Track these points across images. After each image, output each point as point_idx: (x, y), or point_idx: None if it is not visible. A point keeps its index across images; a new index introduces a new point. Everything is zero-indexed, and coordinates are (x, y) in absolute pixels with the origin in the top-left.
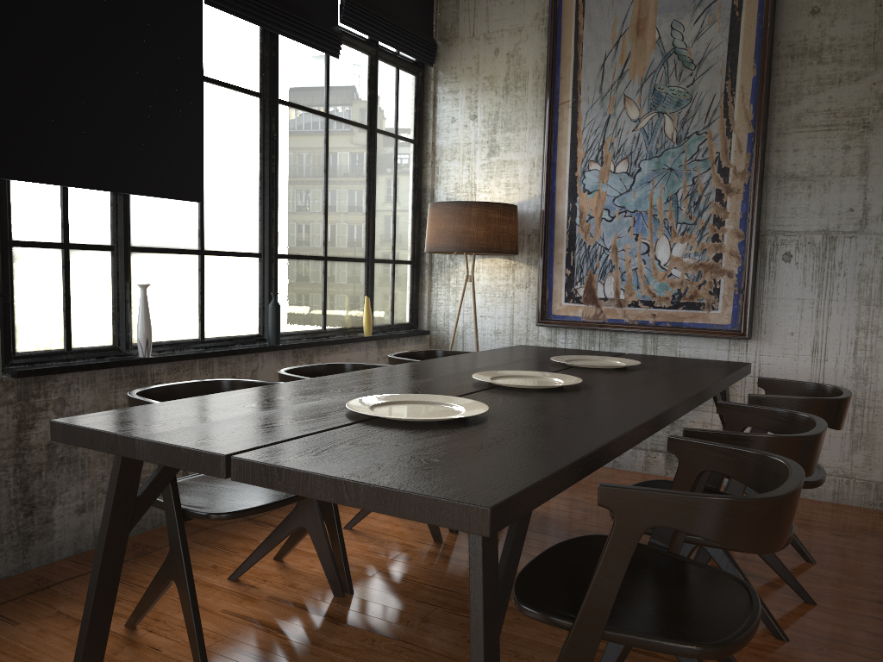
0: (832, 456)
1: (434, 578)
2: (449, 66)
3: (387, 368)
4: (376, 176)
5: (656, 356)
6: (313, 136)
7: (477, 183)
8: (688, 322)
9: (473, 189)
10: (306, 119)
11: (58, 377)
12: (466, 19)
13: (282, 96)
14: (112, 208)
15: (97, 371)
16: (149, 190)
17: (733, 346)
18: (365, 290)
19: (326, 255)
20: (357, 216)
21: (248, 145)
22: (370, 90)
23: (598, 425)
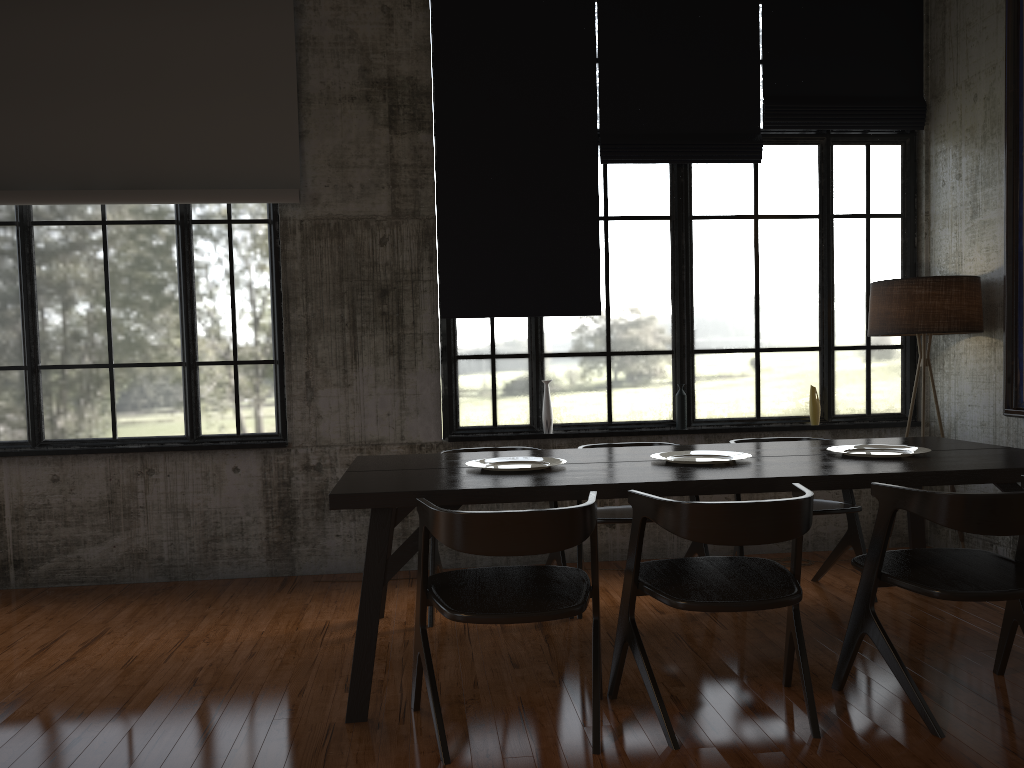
0: None
1: (649, 626)
2: (938, 125)
3: (658, 446)
4: (834, 262)
5: None
6: (737, 239)
7: (962, 251)
8: None
9: (959, 258)
10: (728, 226)
11: (479, 443)
12: (950, 69)
13: (696, 212)
14: (528, 327)
15: (508, 441)
16: (552, 312)
17: None
18: (820, 378)
19: (758, 347)
20: (804, 306)
21: (657, 261)
22: (820, 179)
23: (570, 481)
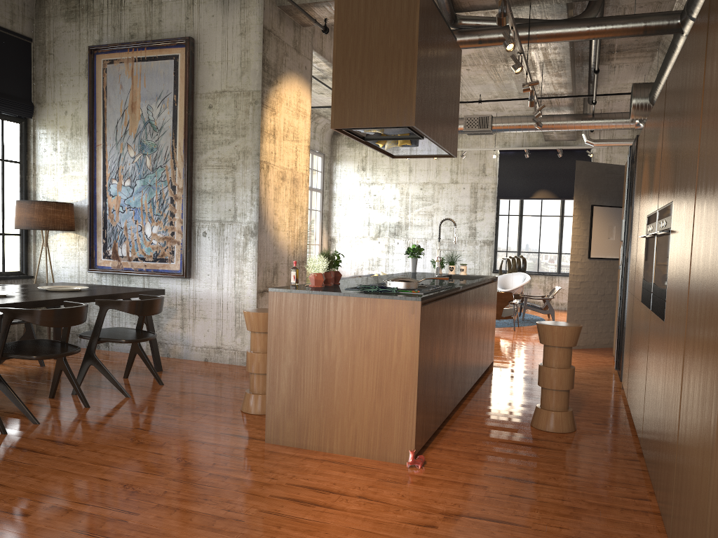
0: (228, 339)
1: None
2: (42, 119)
3: None
4: None
5: (122, 286)
6: None
7: (58, 188)
8: (161, 269)
9: (56, 191)
10: None
11: None
12: (50, 92)
13: None
14: None
15: None
16: None
17: (183, 282)
18: None
19: None
20: None
21: None
22: None
23: None
